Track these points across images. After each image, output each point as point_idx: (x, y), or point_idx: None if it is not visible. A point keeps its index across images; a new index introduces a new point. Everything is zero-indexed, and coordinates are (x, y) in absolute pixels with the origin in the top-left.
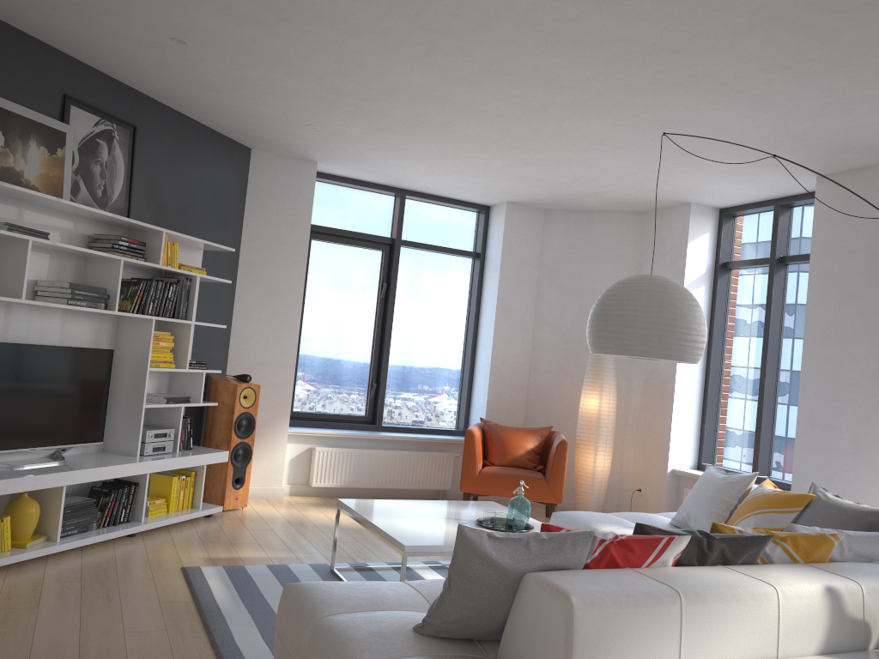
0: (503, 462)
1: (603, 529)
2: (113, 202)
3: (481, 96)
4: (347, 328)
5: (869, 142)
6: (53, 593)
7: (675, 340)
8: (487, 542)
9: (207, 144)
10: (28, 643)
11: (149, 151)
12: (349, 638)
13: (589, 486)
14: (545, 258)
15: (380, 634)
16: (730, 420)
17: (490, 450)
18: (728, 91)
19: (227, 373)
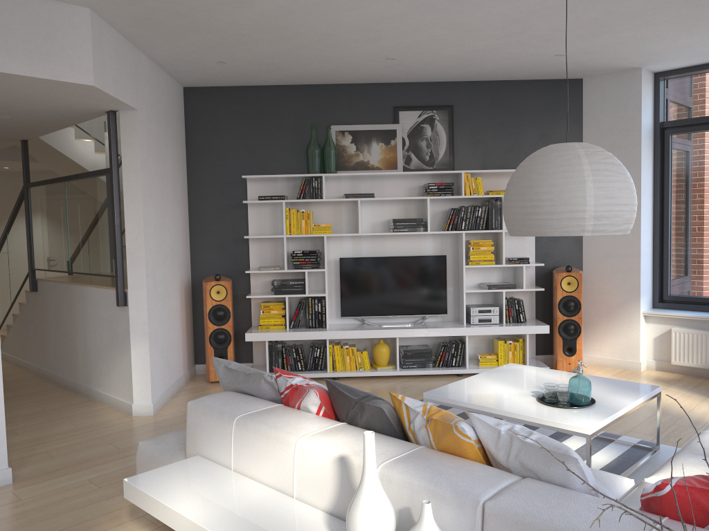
0: None
1: (706, 431)
2: (439, 161)
3: None
4: None
5: None
6: None
7: (526, 215)
8: (221, 369)
9: (526, 93)
10: None
11: (468, 117)
12: None
13: None
14: None
15: None
16: None
17: None
18: None
19: (583, 265)
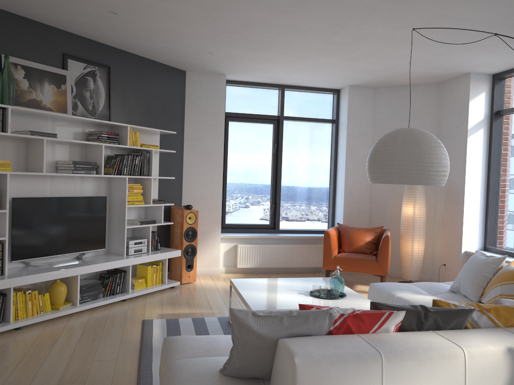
0: (350, 250)
1: (398, 295)
2: (99, 112)
3: (300, 20)
4: (254, 172)
5: None
6: (66, 336)
7: (422, 171)
8: (251, 319)
9: (156, 71)
10: (38, 367)
11: (120, 80)
12: (177, 376)
13: (409, 263)
14: (377, 119)
15: (197, 374)
16: (505, 217)
17: (343, 242)
18: None
19: (182, 204)
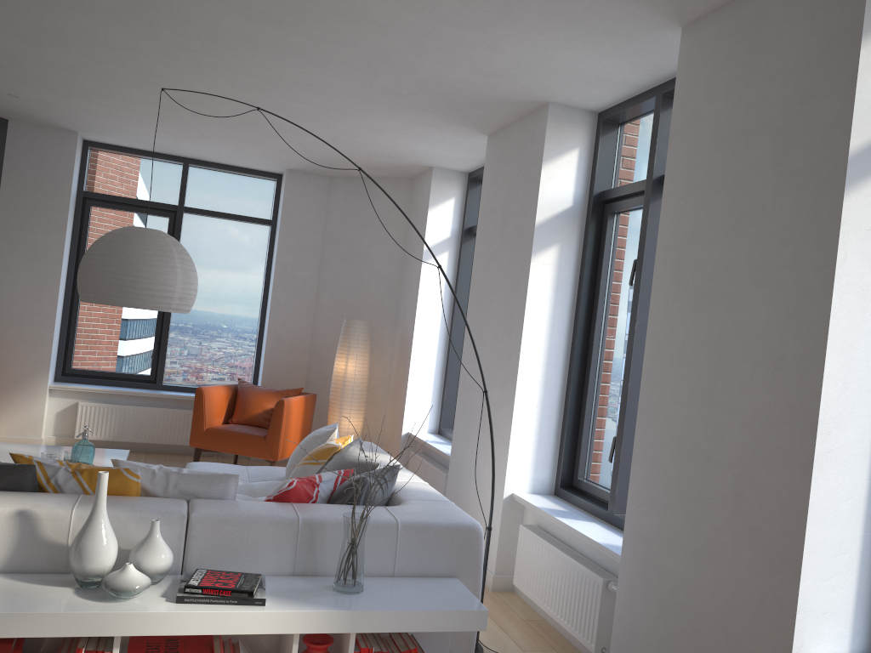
0: (240, 421)
1: None
2: None
3: (84, 60)
4: None
5: (468, 97)
6: None
7: (122, 287)
8: None
9: None
10: None
11: None
12: None
13: None
14: (329, 225)
15: None
16: None
17: (235, 408)
18: (260, 47)
19: None
